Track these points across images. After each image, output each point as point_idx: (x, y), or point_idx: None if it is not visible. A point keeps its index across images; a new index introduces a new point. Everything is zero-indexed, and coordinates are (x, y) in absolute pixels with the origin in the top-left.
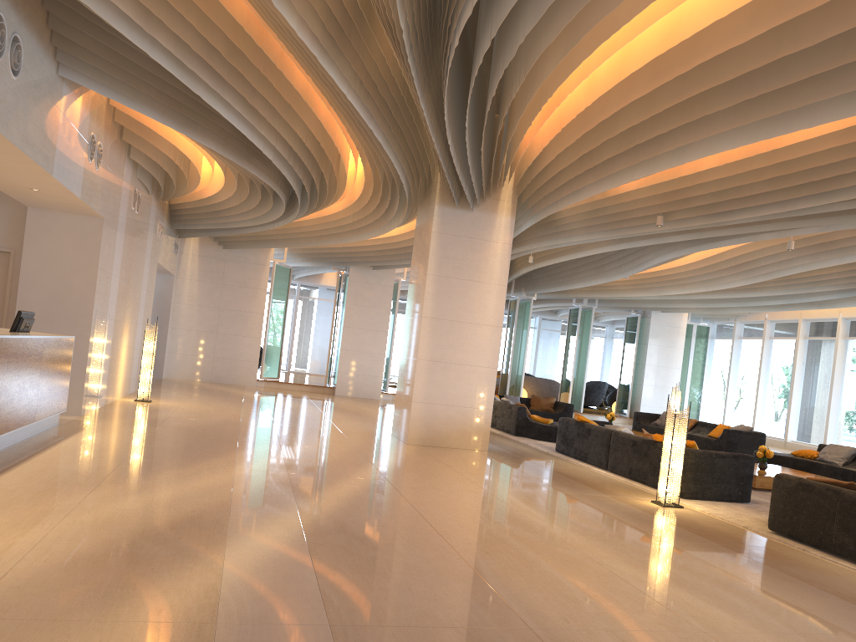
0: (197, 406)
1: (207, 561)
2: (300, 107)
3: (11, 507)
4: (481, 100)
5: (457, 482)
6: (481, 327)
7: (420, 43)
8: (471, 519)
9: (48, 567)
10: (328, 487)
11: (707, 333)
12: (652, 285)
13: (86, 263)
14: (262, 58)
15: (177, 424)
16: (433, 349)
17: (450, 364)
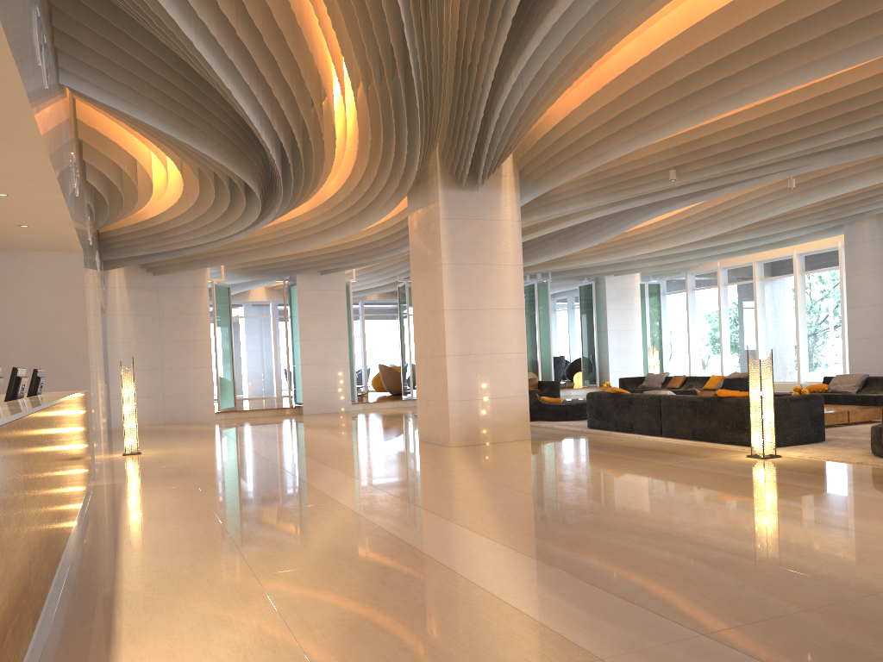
0: (194, 449)
1: (479, 598)
2: (314, 95)
3: (190, 588)
4: None
5: (559, 473)
6: (504, 312)
7: None
8: (633, 504)
9: (338, 641)
10: (456, 502)
11: (659, 291)
12: (616, 248)
13: (71, 306)
14: (293, 41)
15: (205, 470)
16: (460, 343)
17: (480, 356)
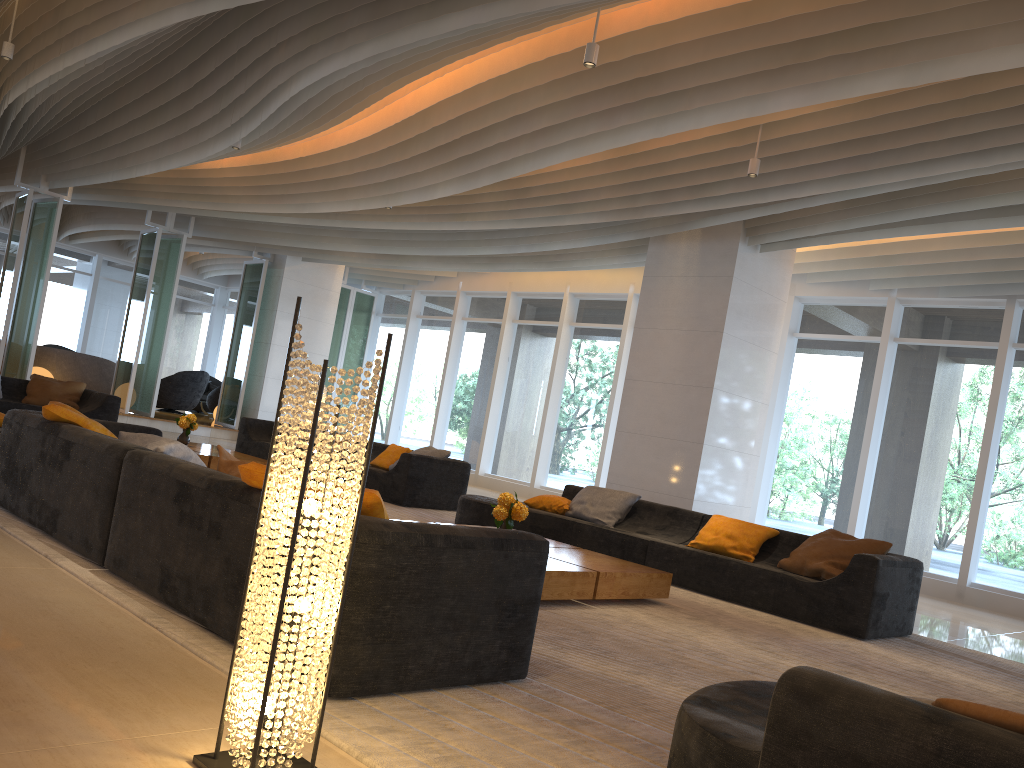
0: None
1: None
2: None
3: None
4: None
5: None
6: None
7: None
8: None
9: None
10: None
11: (371, 307)
12: (289, 191)
13: None
14: None
15: None
16: None
17: None
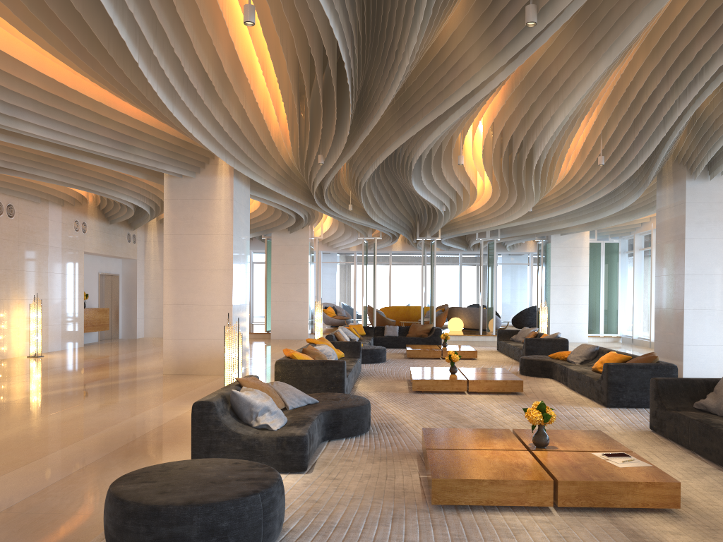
0: (73, 357)
1: None
2: None
3: None
4: None
5: (72, 402)
6: (214, 272)
7: None
8: None
9: None
10: None
11: (617, 249)
12: (500, 213)
13: None
14: None
15: None
16: (176, 295)
17: (191, 306)
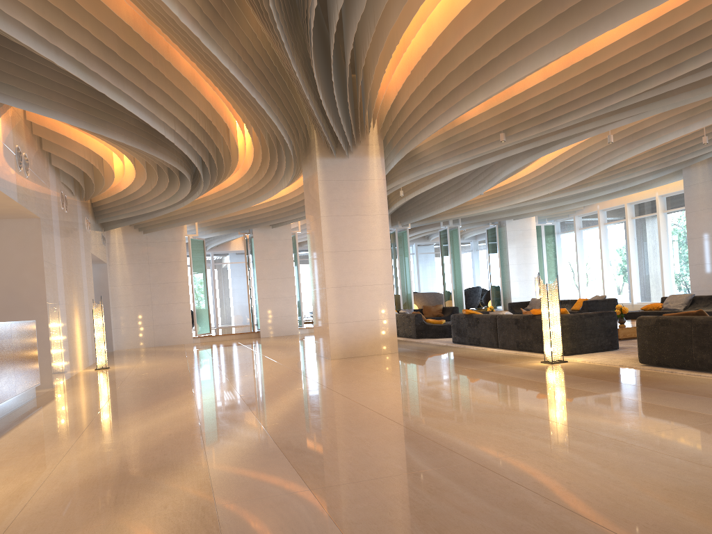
0: (149, 364)
1: (194, 465)
2: (190, 92)
3: (15, 459)
4: (339, 62)
5: (381, 377)
6: (373, 252)
7: (284, 12)
8: (400, 399)
9: (61, 493)
10: (277, 399)
11: (553, 231)
12: (503, 197)
13: (32, 259)
14: (152, 53)
15: (136, 379)
16: (338, 277)
17: (354, 287)
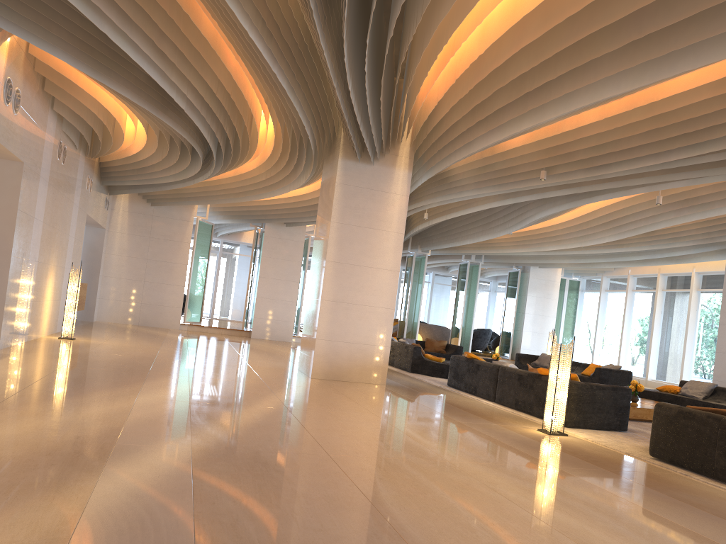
0: (118, 344)
1: (75, 489)
2: (209, 56)
3: None
4: (381, 58)
5: (355, 411)
6: (380, 271)
7: None
8: (366, 446)
9: None
10: (228, 415)
11: (578, 287)
12: (532, 242)
13: (6, 205)
14: (169, 0)
15: (93, 358)
16: (336, 291)
17: (351, 305)
